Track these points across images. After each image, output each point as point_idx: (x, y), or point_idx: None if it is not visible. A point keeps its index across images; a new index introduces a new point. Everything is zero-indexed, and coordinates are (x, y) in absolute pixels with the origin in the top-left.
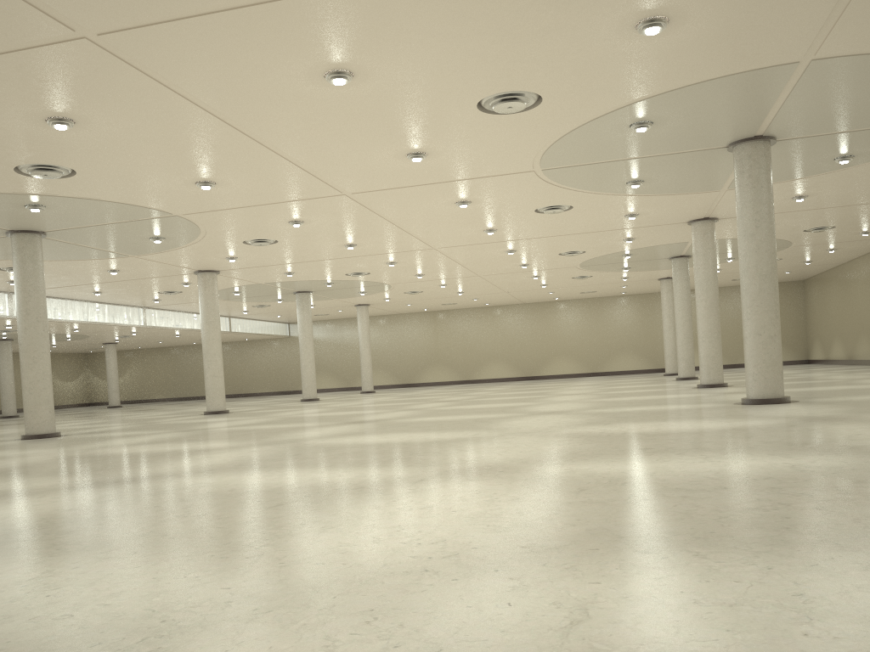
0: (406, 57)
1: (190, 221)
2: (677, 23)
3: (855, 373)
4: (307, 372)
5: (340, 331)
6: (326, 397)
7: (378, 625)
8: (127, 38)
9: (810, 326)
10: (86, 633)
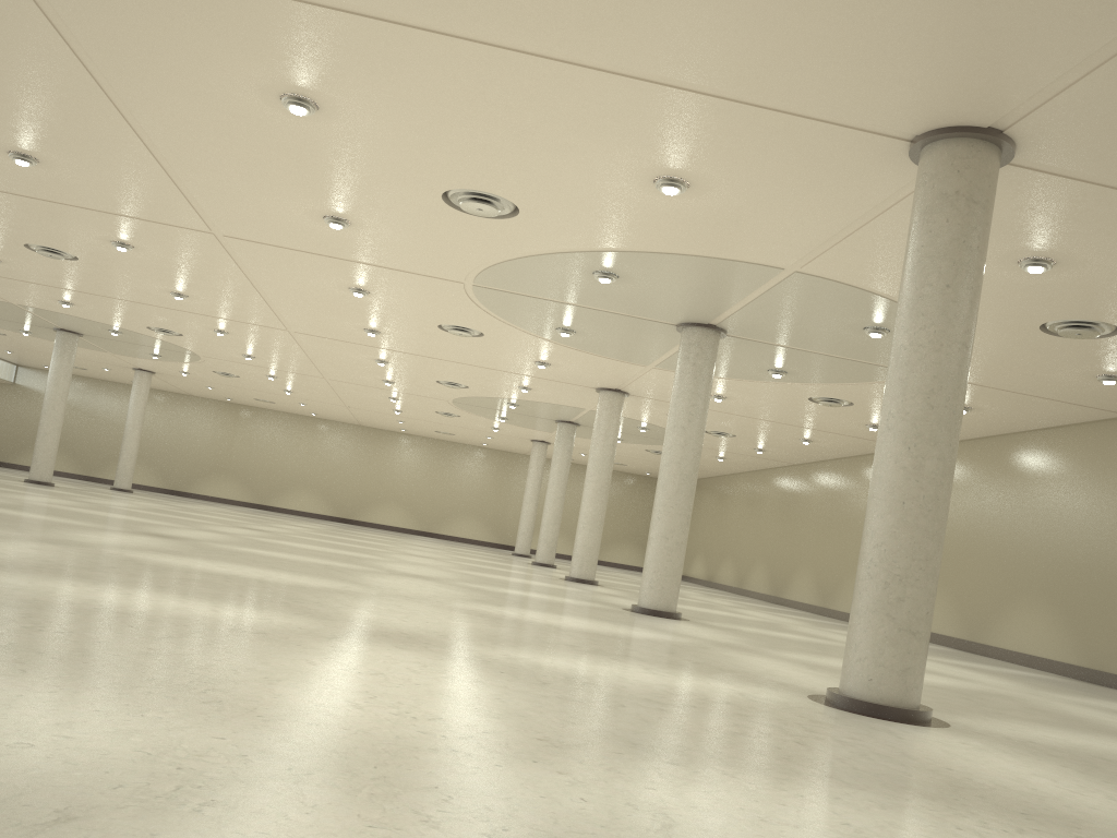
0: (394, 115)
1: None
2: (695, 192)
3: (721, 599)
4: (46, 443)
5: (95, 396)
6: (61, 484)
7: (461, 804)
8: None
9: None
10: (84, 771)
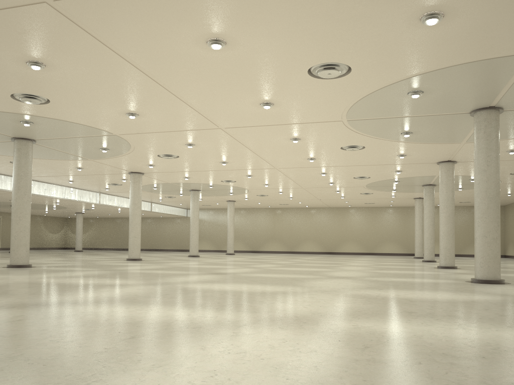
0: (261, 31)
1: (124, 139)
2: (449, 17)
3: None
4: (193, 239)
5: (217, 216)
6: (204, 255)
7: None
8: (73, 4)
9: (507, 234)
10: None
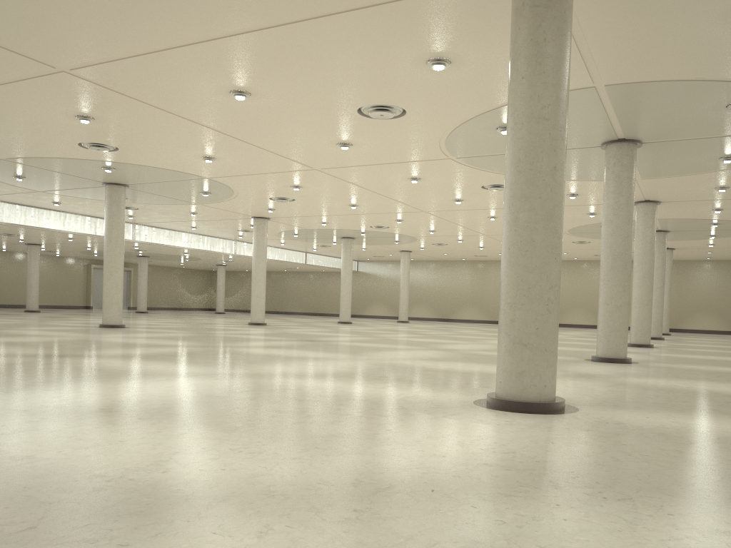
0: (276, 82)
1: (219, 182)
2: (458, 61)
3: None
4: (344, 300)
5: (396, 270)
6: (363, 322)
7: None
8: (88, 72)
9: None
10: None
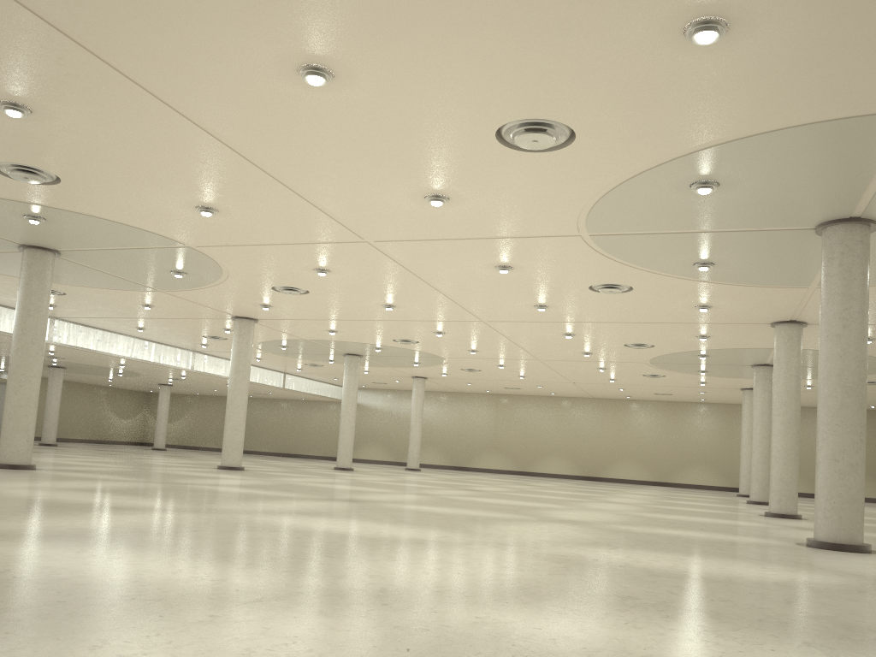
0: (392, 53)
1: (207, 255)
2: (741, 31)
3: None
4: (344, 439)
5: (398, 402)
6: (365, 469)
7: None
8: None
9: None
10: None
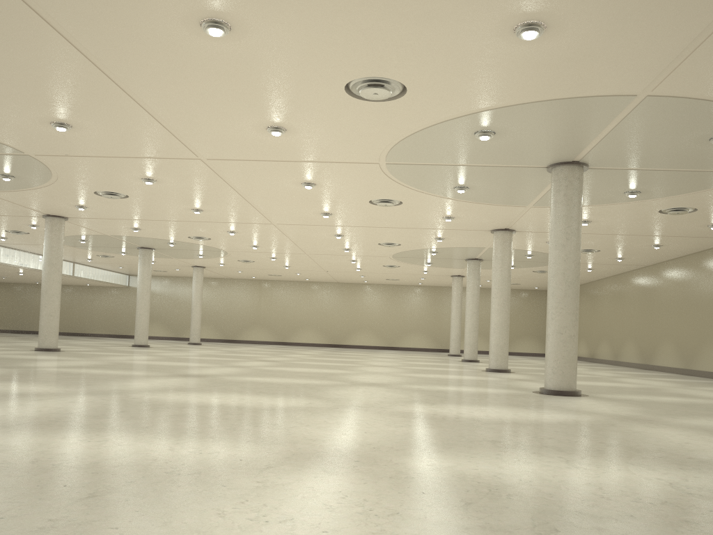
0: (288, 18)
1: (42, 163)
2: (552, 33)
3: (605, 371)
4: (141, 320)
5: (175, 287)
6: (156, 345)
7: None
8: None
9: None
10: None
